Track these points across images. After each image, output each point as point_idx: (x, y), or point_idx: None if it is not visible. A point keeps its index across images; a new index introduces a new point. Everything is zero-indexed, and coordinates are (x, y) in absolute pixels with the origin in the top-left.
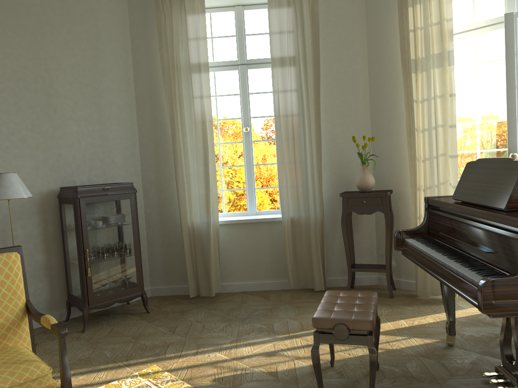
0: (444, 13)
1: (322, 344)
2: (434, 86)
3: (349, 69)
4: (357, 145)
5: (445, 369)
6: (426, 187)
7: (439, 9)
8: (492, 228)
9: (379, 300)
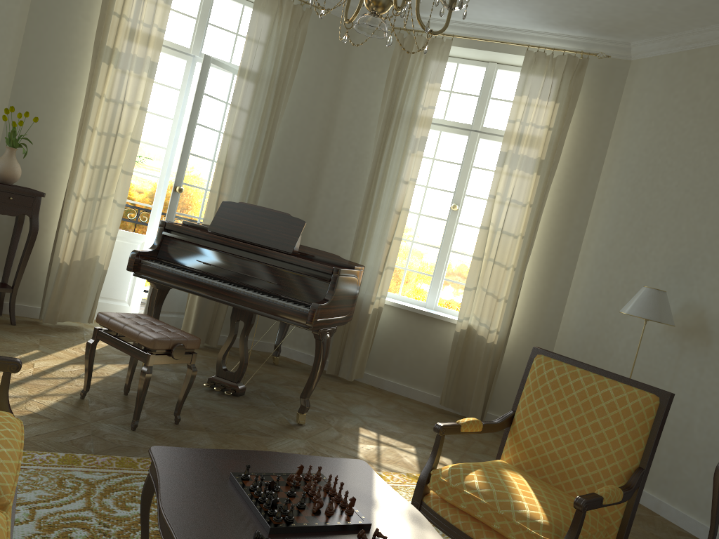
0: (156, 19)
1: (30, 380)
2: (126, 90)
3: (6, 5)
4: (6, 118)
5: (172, 386)
6: (88, 198)
7: (154, 12)
8: (285, 266)
9: (5, 328)
